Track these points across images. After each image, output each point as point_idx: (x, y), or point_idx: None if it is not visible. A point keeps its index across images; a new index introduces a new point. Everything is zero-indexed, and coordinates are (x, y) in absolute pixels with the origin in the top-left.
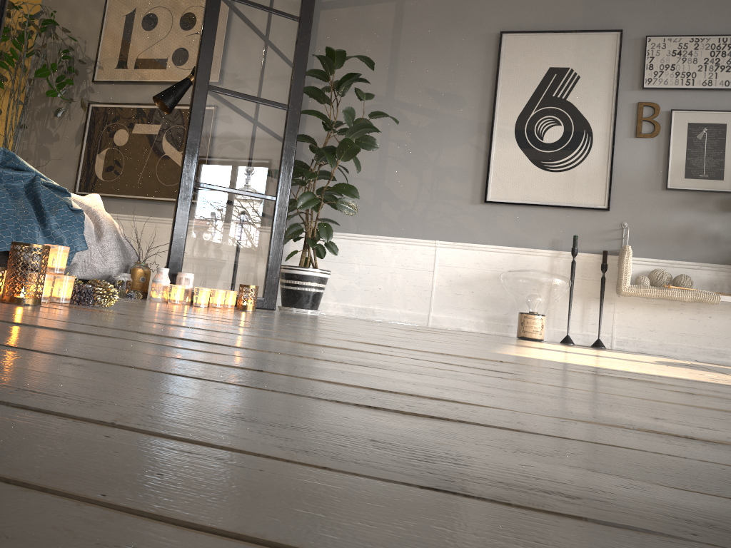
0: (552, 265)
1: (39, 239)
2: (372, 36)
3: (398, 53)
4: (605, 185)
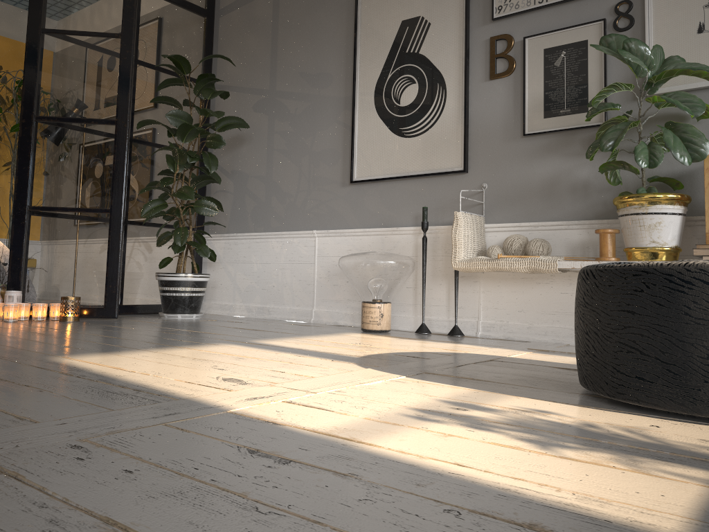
0: (416, 244)
1: None
2: (257, 31)
3: (277, 42)
4: (461, 143)
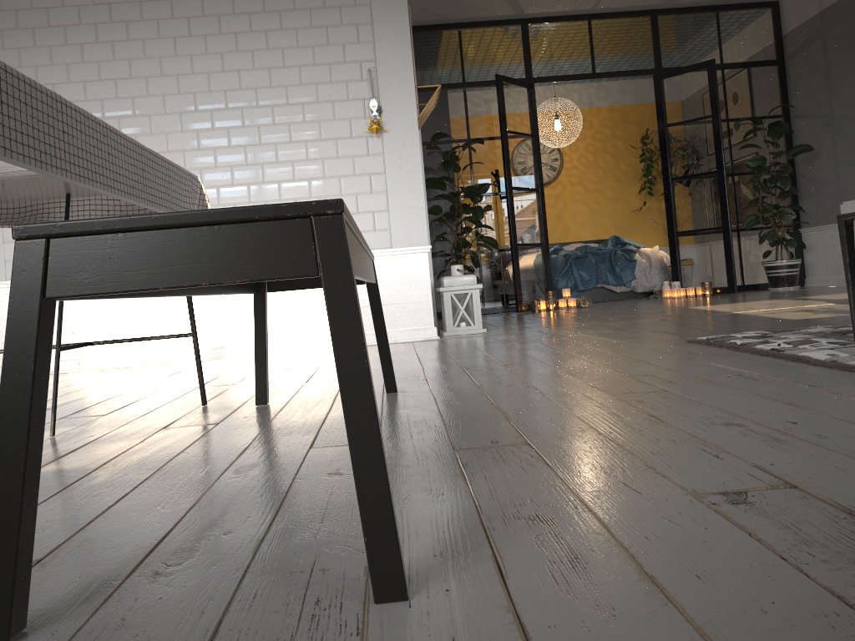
0: None
1: (610, 279)
2: (815, 70)
3: (829, 77)
4: None
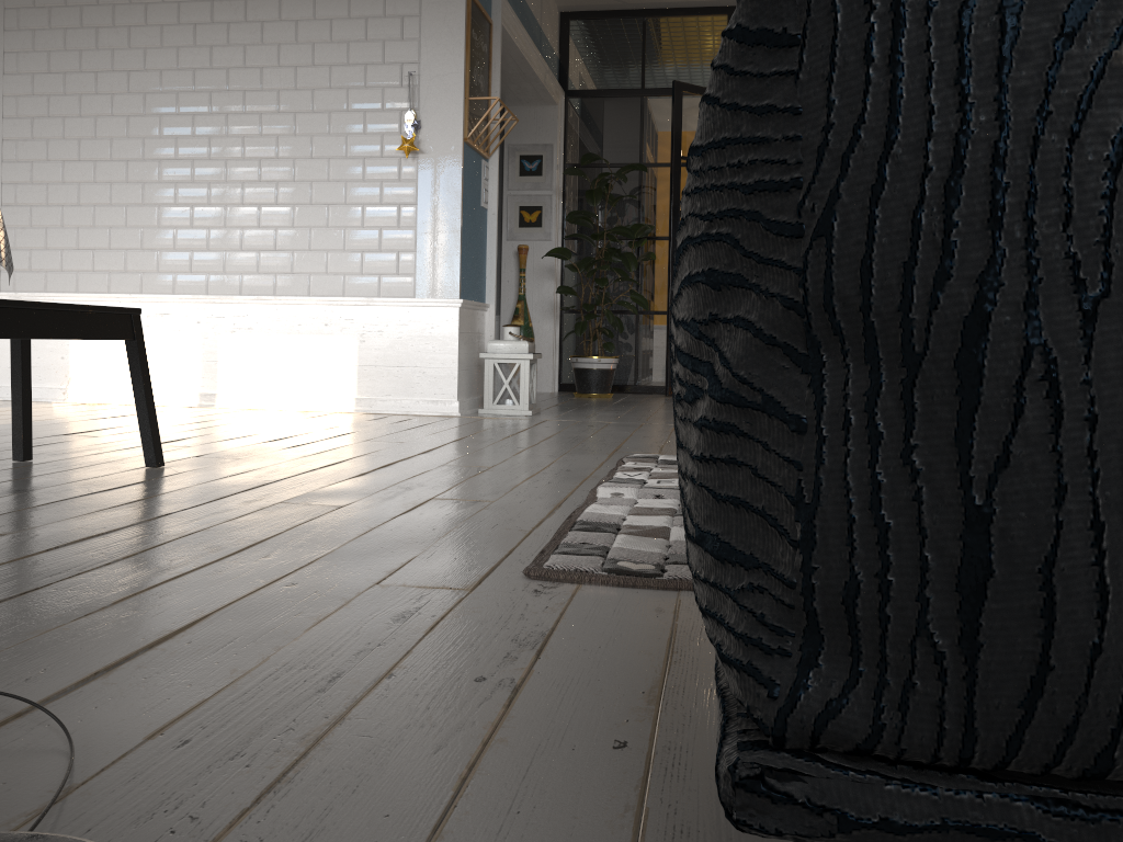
0: None
1: None
2: None
3: None
4: None
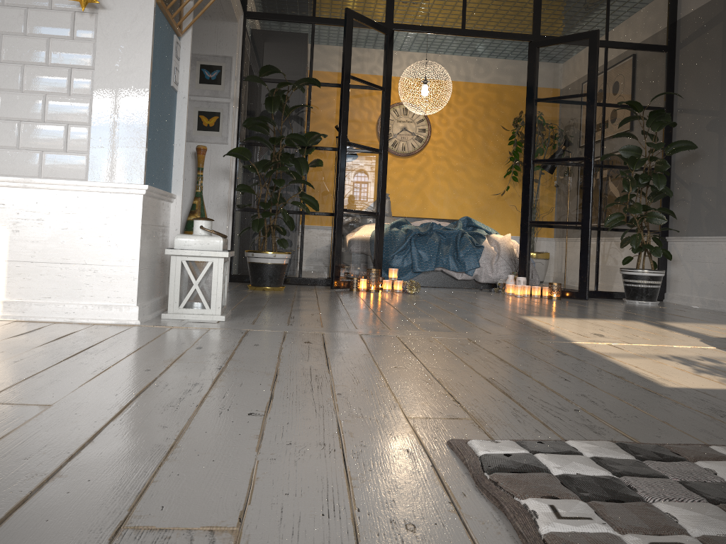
0: None
1: (452, 263)
2: (709, 59)
3: (725, 67)
4: None
